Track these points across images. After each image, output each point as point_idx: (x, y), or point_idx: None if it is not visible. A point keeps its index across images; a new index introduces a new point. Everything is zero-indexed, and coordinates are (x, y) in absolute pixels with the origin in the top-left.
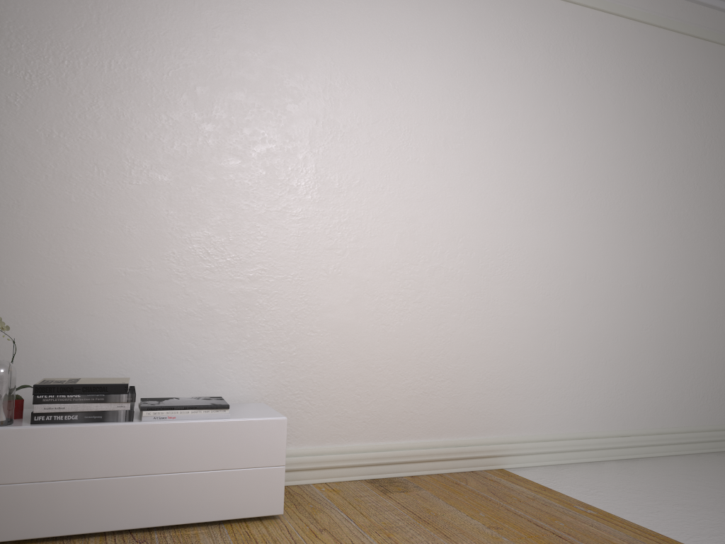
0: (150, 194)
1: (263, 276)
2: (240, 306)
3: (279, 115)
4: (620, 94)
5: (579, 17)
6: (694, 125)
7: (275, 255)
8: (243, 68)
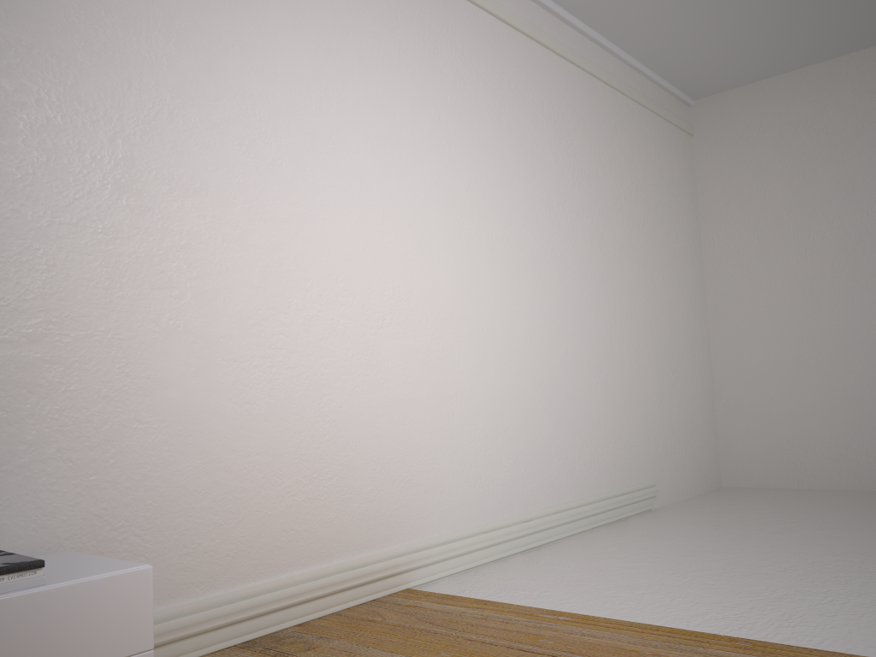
0: None
1: (51, 334)
2: (11, 387)
3: (66, 65)
4: (497, 107)
5: (452, 5)
6: (563, 153)
7: (72, 298)
8: None
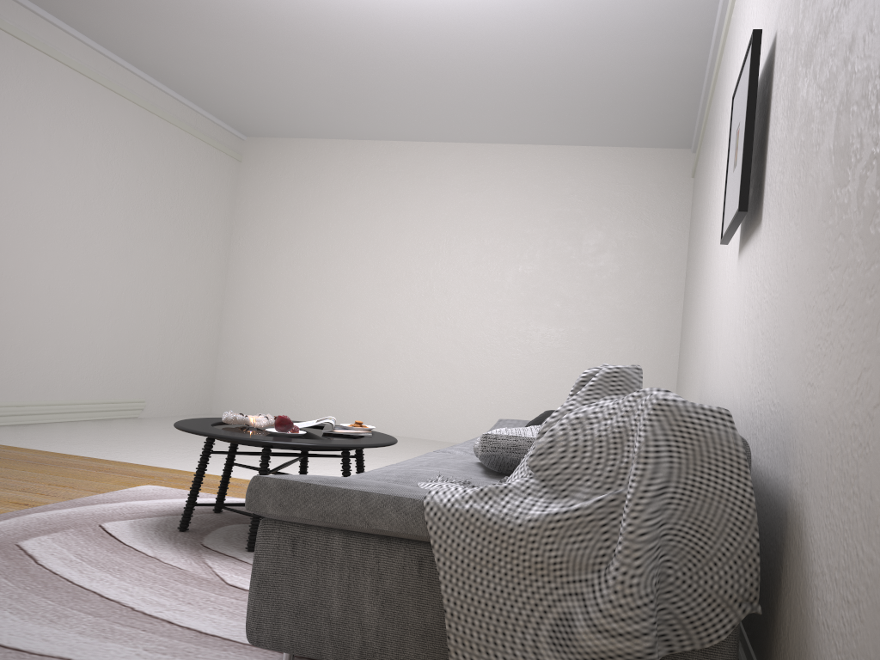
0: None
1: None
2: None
3: None
4: (51, 127)
5: (24, 53)
6: (107, 163)
7: None
8: None
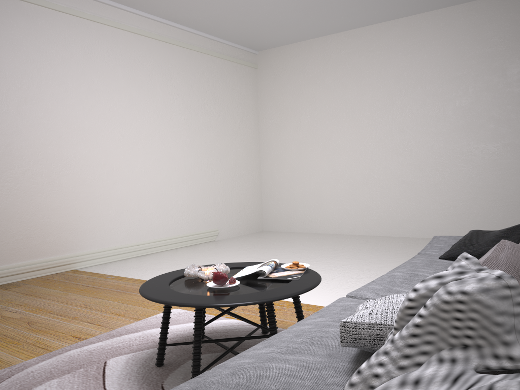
0: None
1: None
2: None
3: None
4: (127, 72)
5: (101, 30)
6: (167, 88)
7: None
8: None
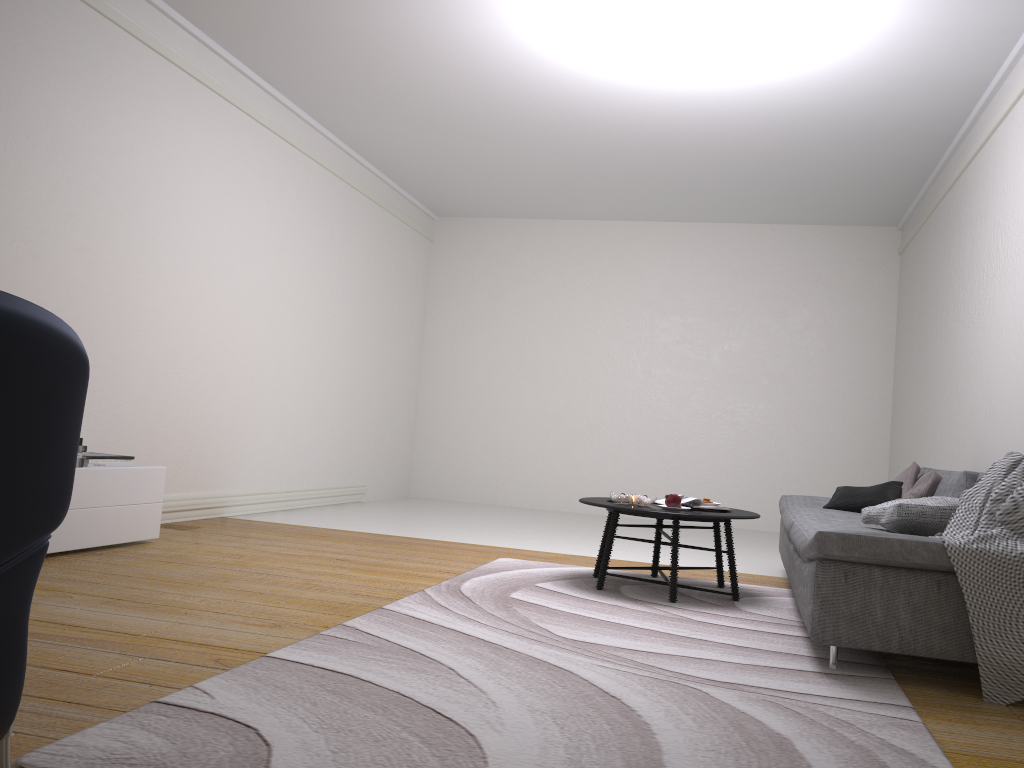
0: (28, 269)
1: (96, 351)
2: None
3: (118, 210)
4: (311, 225)
5: (296, 159)
6: (345, 255)
7: (105, 333)
8: (98, 164)
